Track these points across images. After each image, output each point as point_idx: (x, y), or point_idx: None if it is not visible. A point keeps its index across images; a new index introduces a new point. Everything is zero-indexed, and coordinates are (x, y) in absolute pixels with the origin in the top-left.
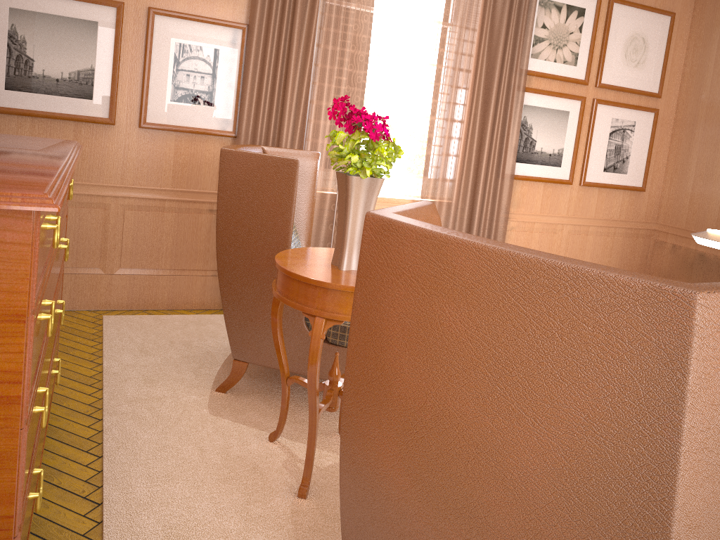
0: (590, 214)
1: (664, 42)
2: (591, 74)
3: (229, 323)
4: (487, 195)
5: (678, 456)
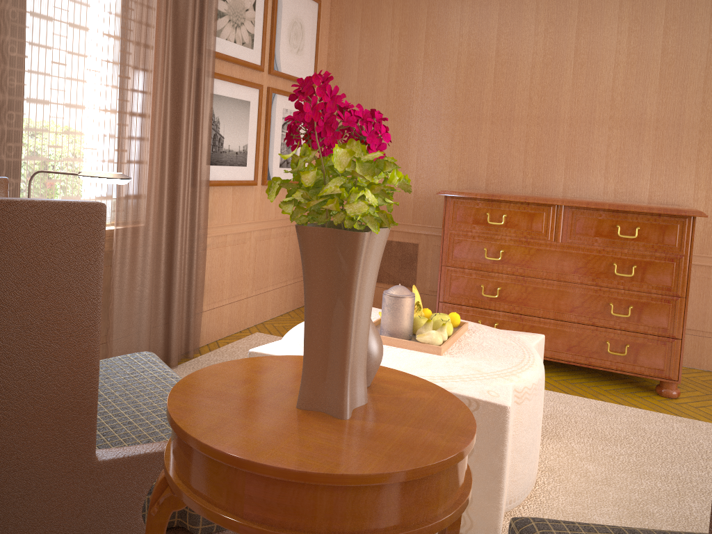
0: (272, 215)
1: (315, 29)
2: (265, 60)
3: None
4: (187, 211)
5: None
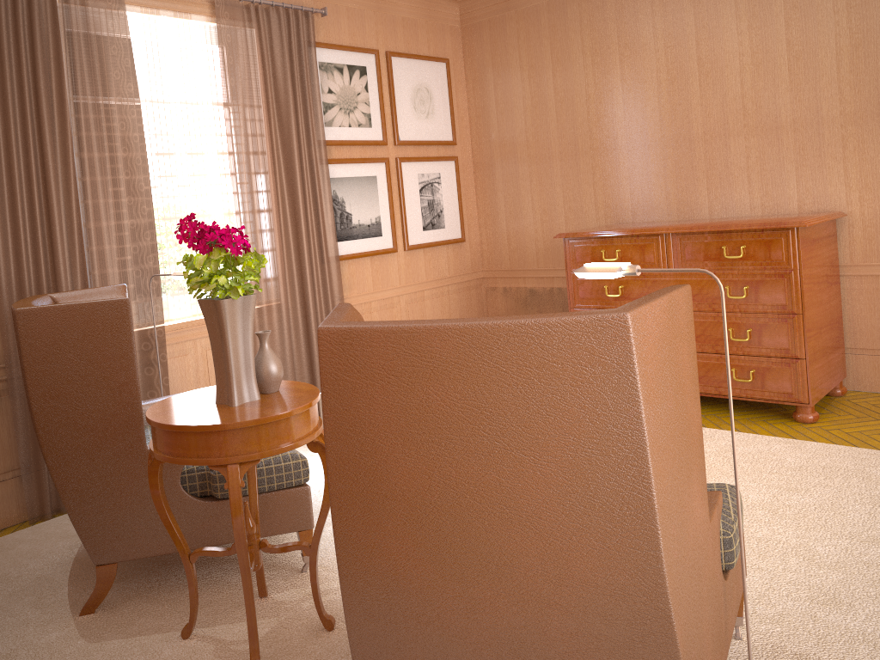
0: (422, 277)
1: (446, 89)
2: (388, 133)
3: (79, 522)
4: (317, 285)
5: (645, 440)
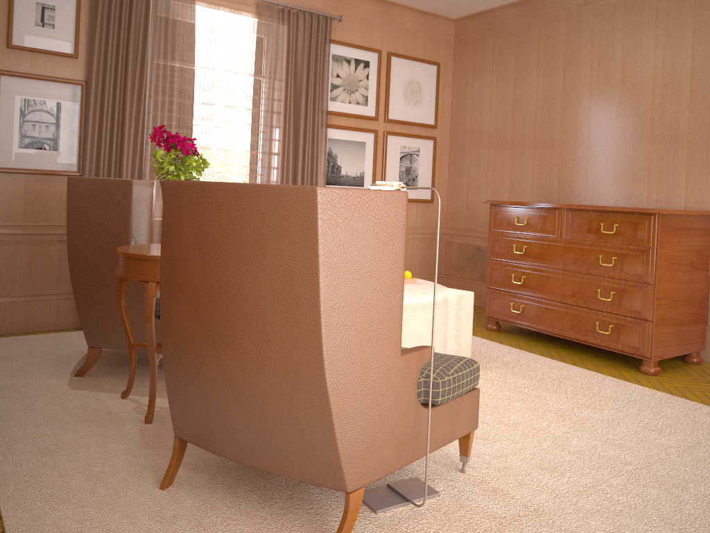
0: None
1: (434, 85)
2: (380, 112)
3: (83, 317)
4: None
5: (318, 268)
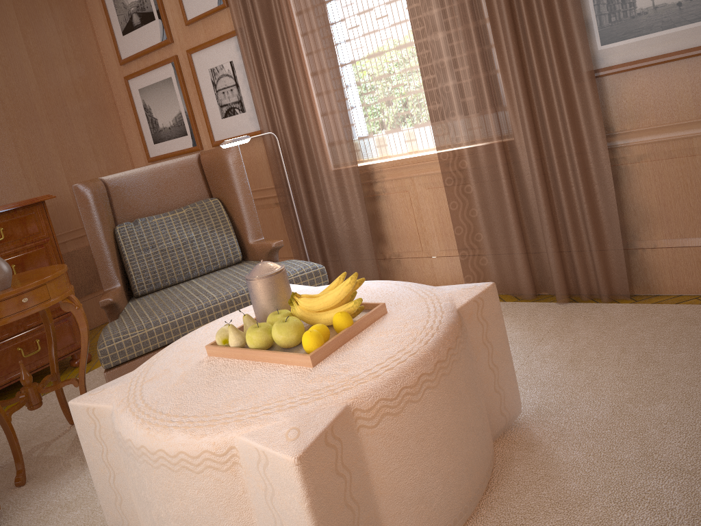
0: None
1: None
2: None
3: None
4: (546, 119)
5: None
